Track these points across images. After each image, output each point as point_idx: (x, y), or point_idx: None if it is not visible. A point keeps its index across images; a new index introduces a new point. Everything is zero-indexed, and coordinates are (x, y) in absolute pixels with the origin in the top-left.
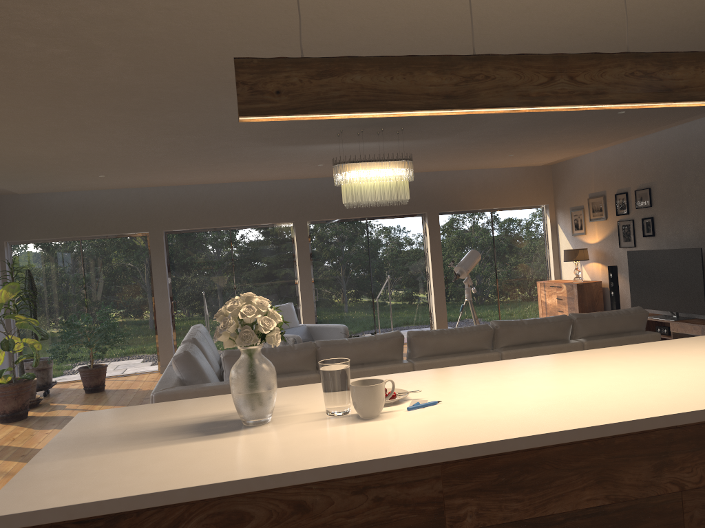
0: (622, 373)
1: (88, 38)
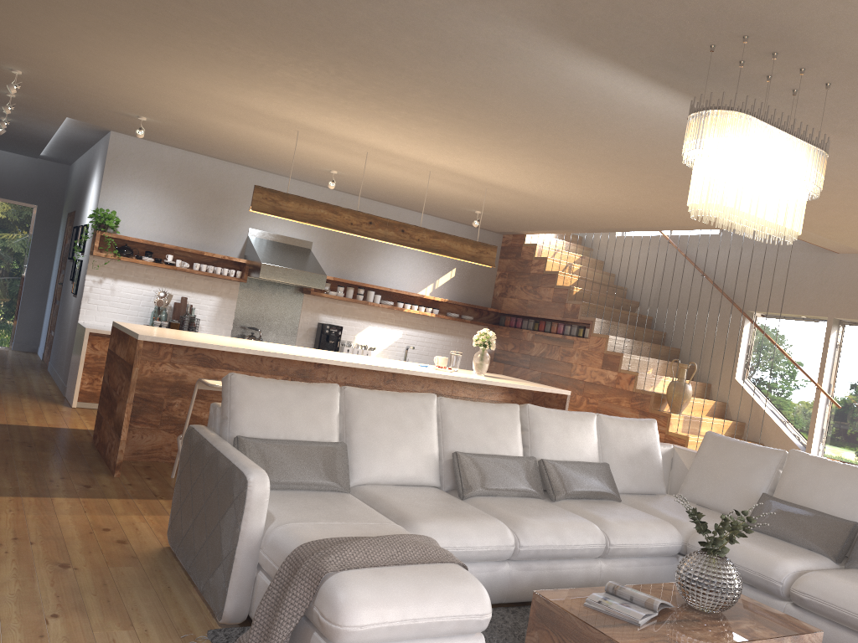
0: (345, 357)
1: (649, 203)
